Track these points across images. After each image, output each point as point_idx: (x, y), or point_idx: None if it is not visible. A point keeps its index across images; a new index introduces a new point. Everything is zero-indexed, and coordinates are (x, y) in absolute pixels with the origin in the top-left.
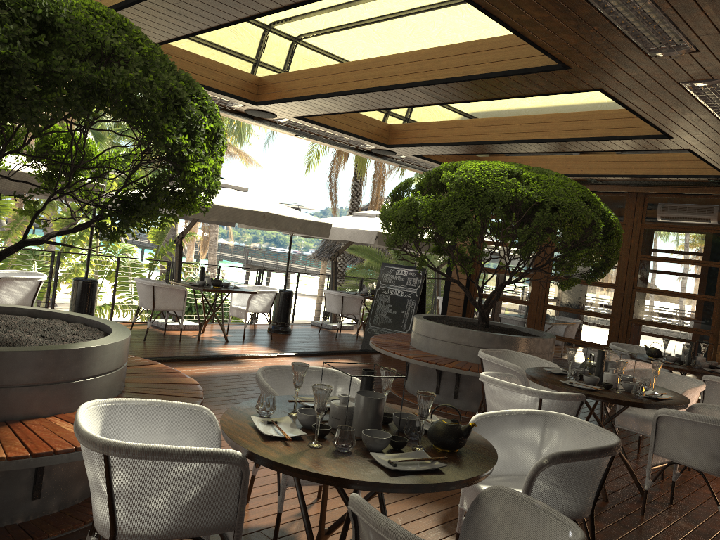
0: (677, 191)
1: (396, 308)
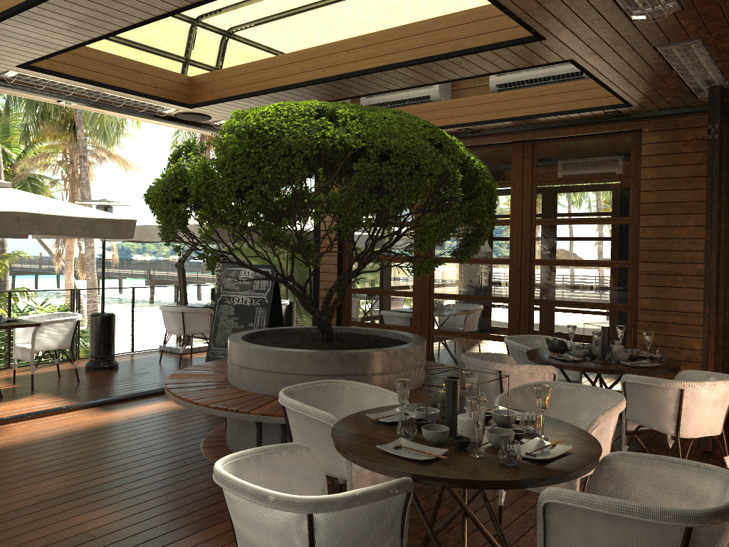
0: (570, 133)
1: (243, 321)
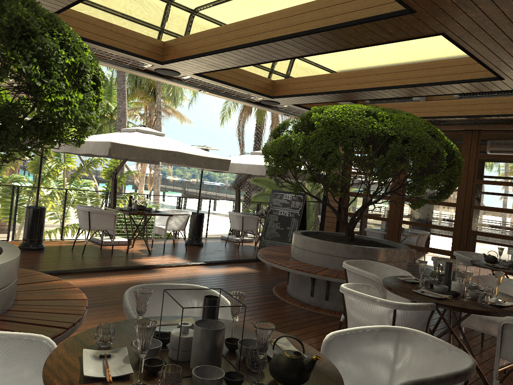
0: (505, 128)
1: (283, 225)
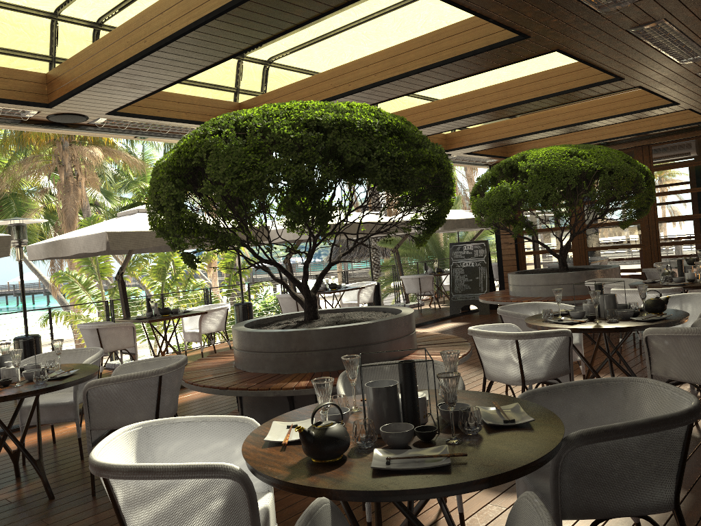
0: (674, 138)
1: (470, 276)
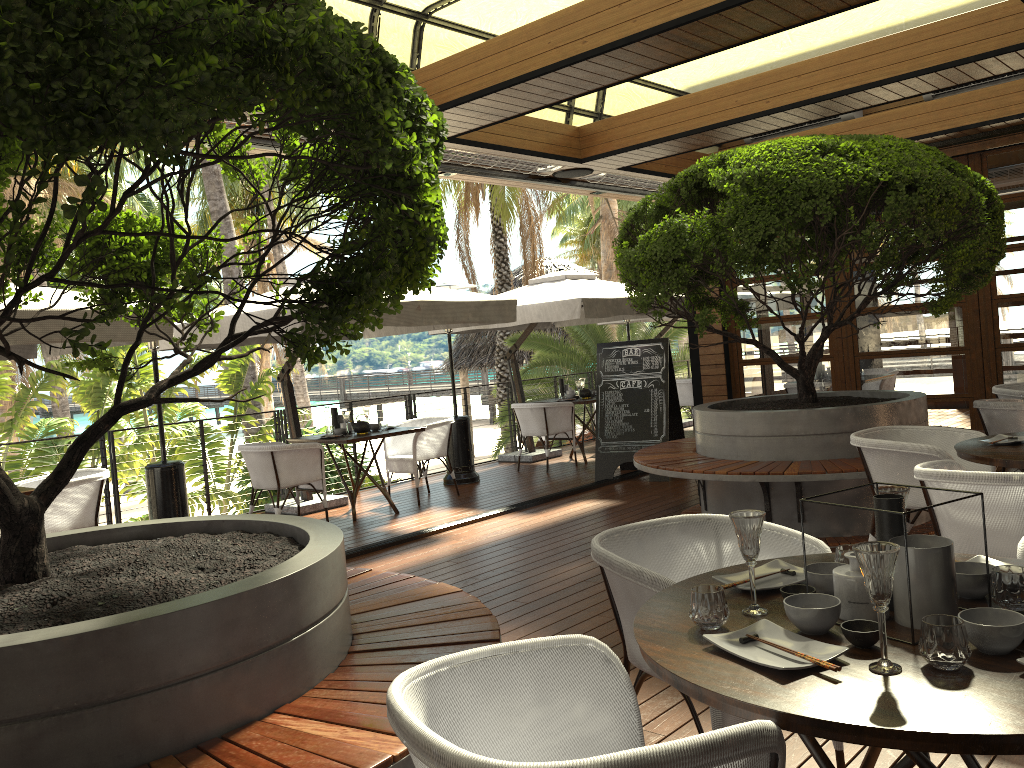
0: None
1: (635, 407)
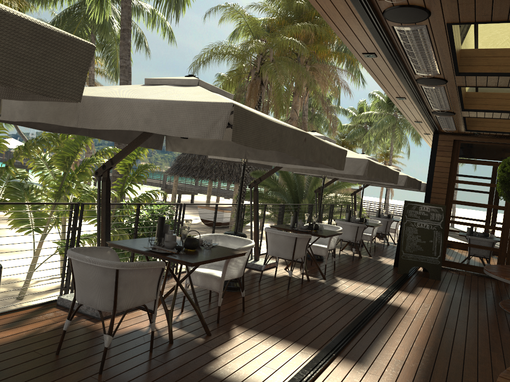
0: None
1: (424, 238)
